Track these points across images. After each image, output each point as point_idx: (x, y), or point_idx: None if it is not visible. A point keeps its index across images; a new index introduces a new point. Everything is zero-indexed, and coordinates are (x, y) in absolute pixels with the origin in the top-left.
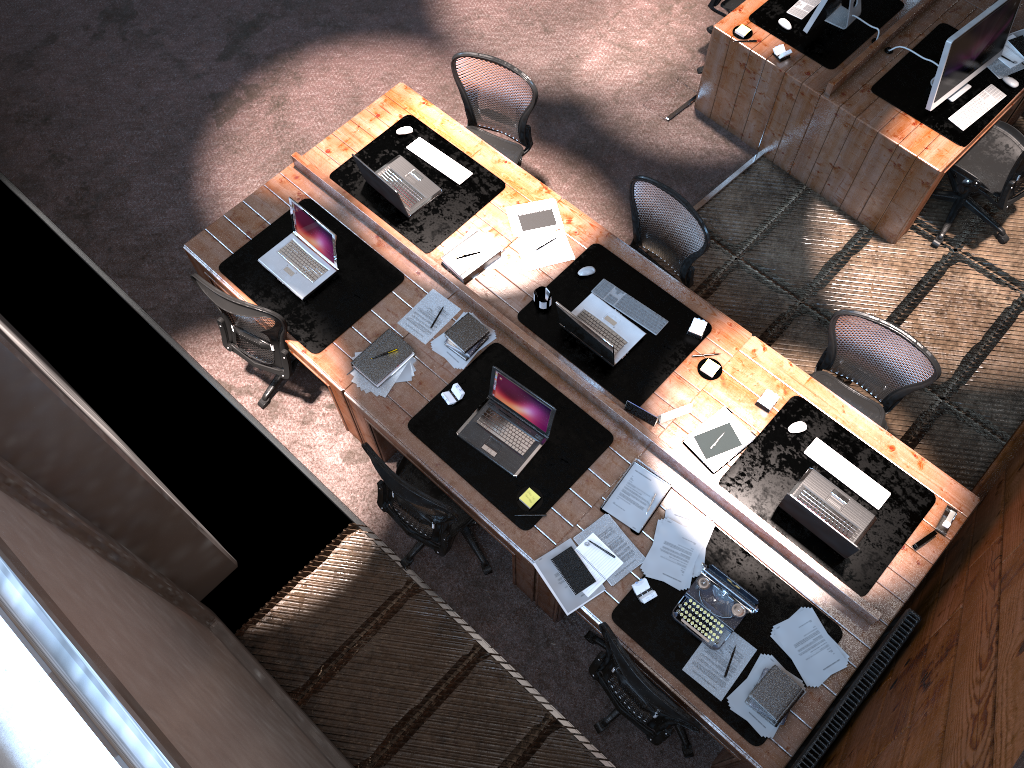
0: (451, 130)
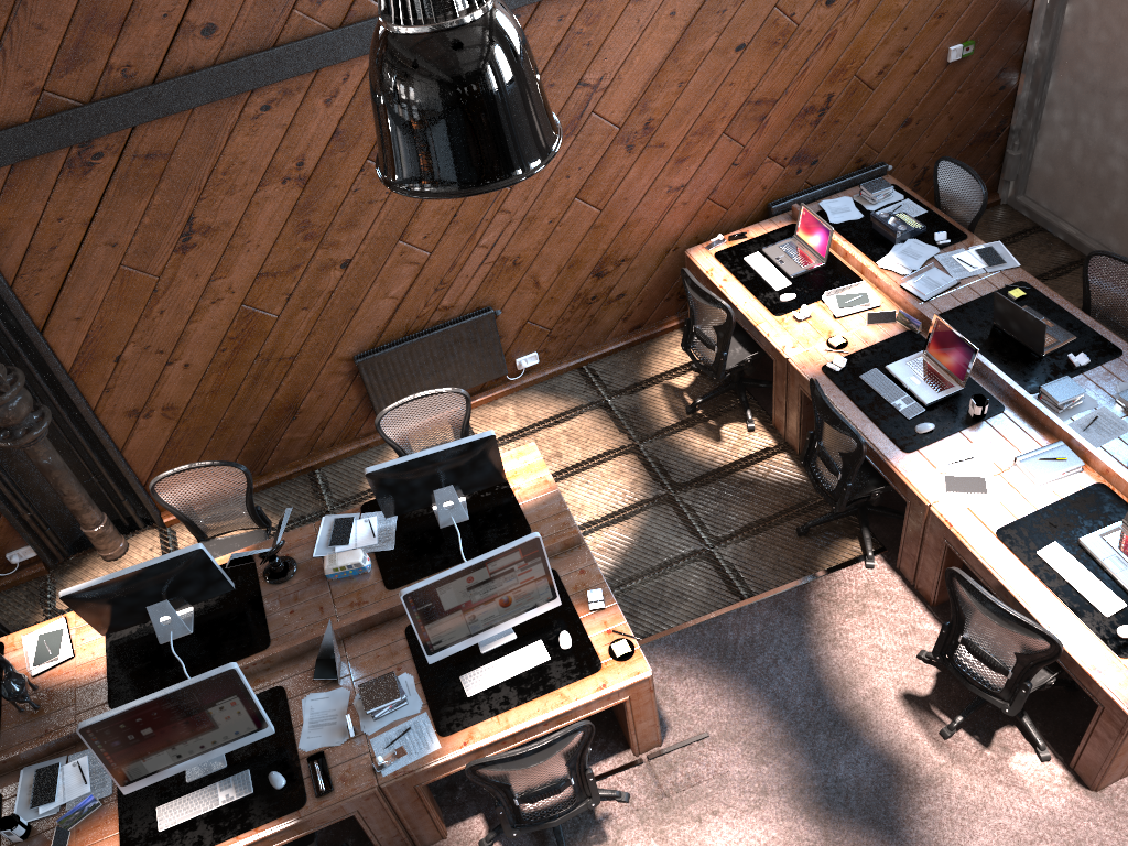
0: (1059, 619)
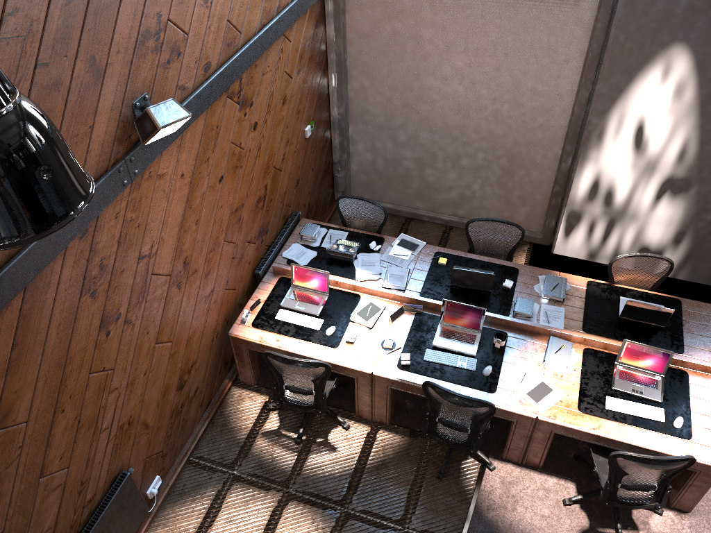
0: (650, 439)
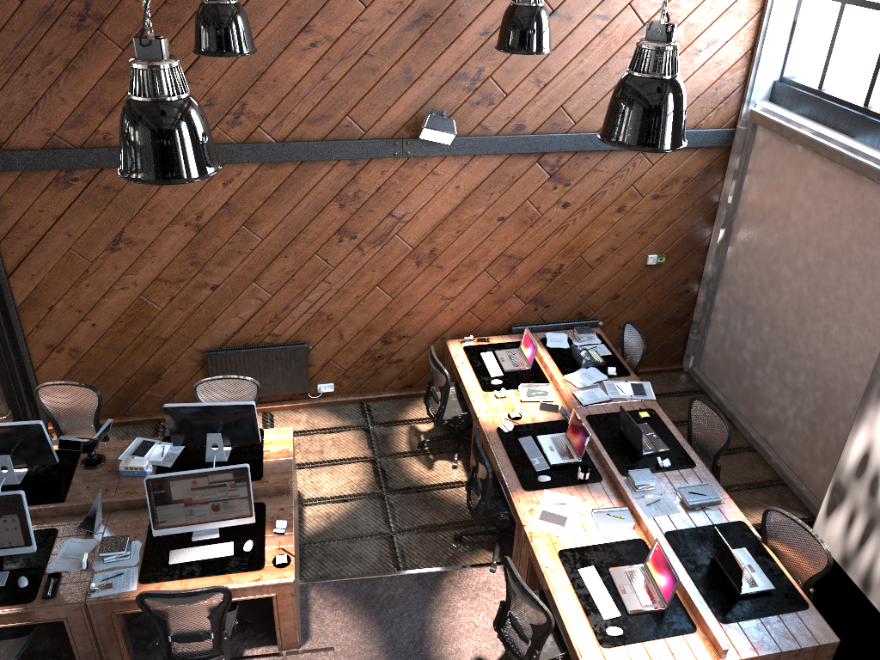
0: (573, 613)
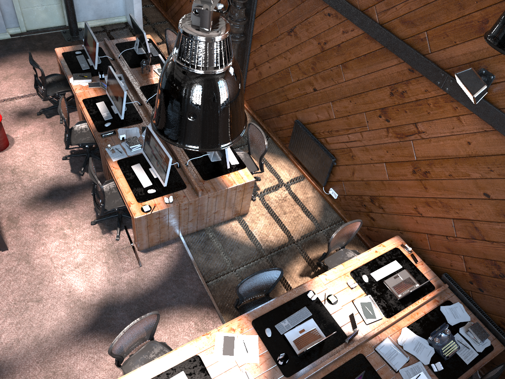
0: (143, 373)
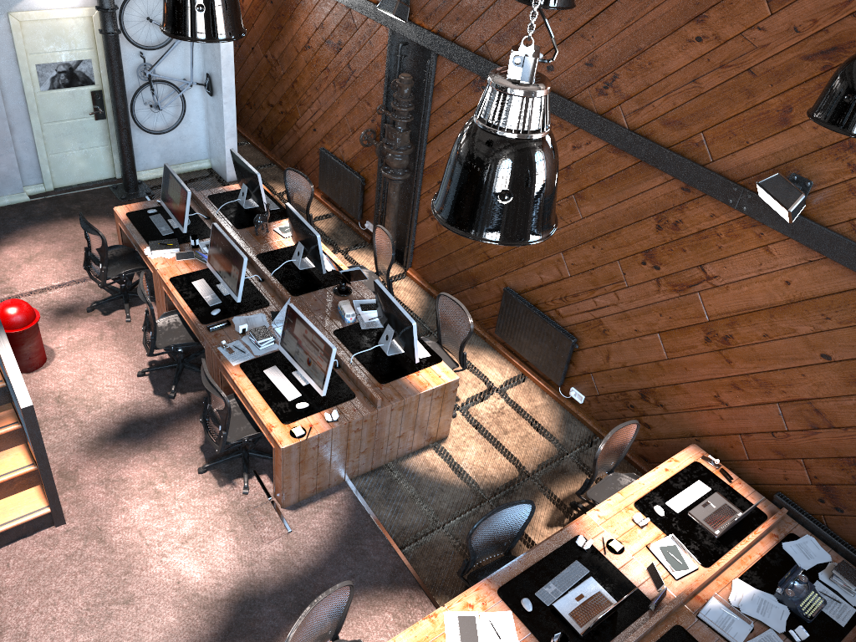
0: None
